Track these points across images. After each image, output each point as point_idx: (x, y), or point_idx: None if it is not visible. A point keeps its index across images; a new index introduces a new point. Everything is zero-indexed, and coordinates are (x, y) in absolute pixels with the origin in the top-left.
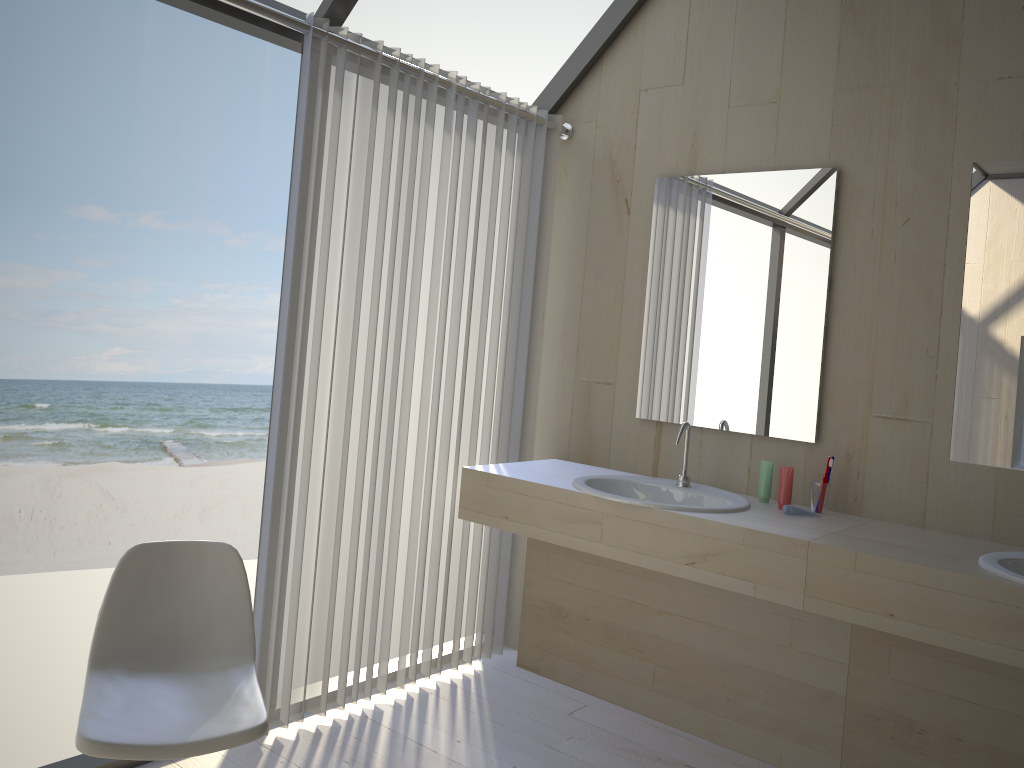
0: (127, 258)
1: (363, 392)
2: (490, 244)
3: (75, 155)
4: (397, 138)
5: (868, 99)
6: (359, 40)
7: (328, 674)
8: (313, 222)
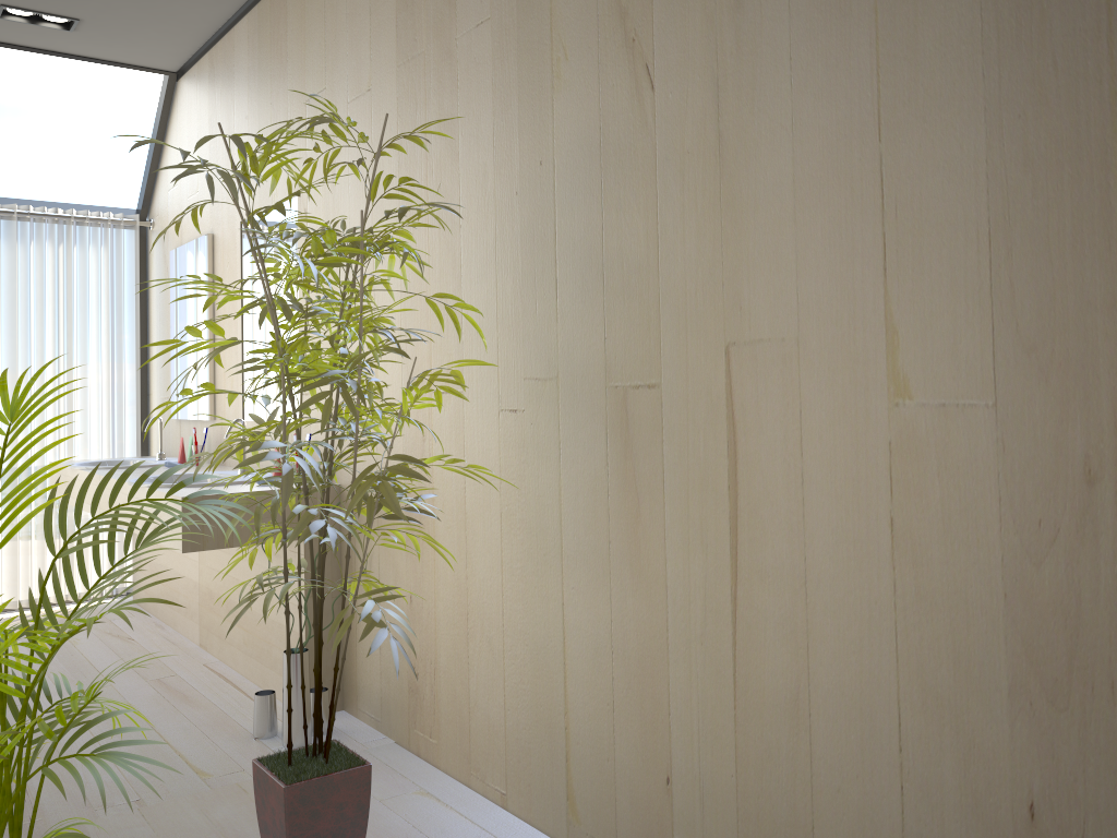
0: None
1: None
2: (72, 311)
3: None
4: None
5: (217, 185)
6: None
7: None
8: None
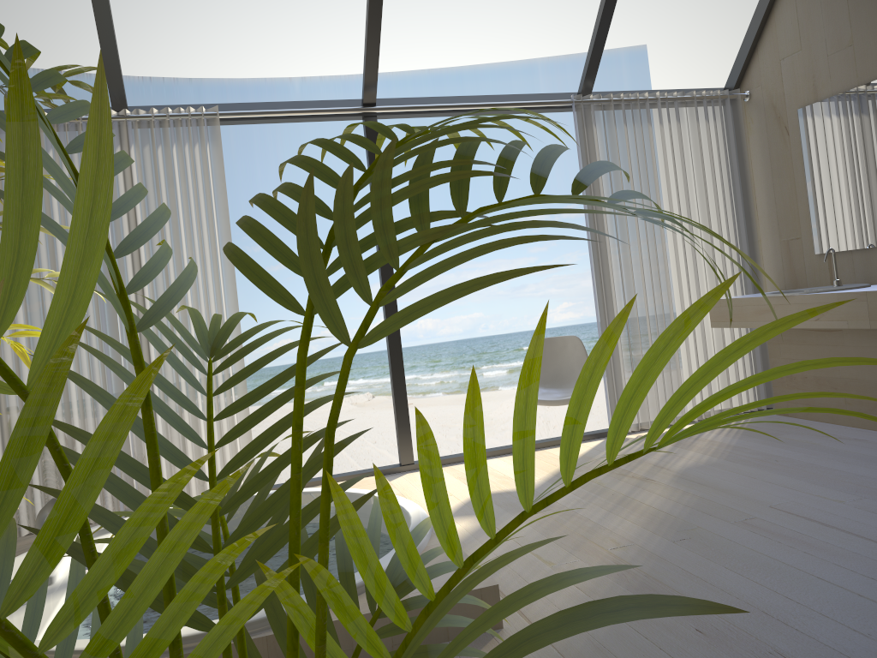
0: (559, 241)
1: (638, 267)
2: (703, 175)
3: (514, 182)
4: (631, 136)
5: None
6: (599, 97)
7: (648, 408)
8: (594, 190)
